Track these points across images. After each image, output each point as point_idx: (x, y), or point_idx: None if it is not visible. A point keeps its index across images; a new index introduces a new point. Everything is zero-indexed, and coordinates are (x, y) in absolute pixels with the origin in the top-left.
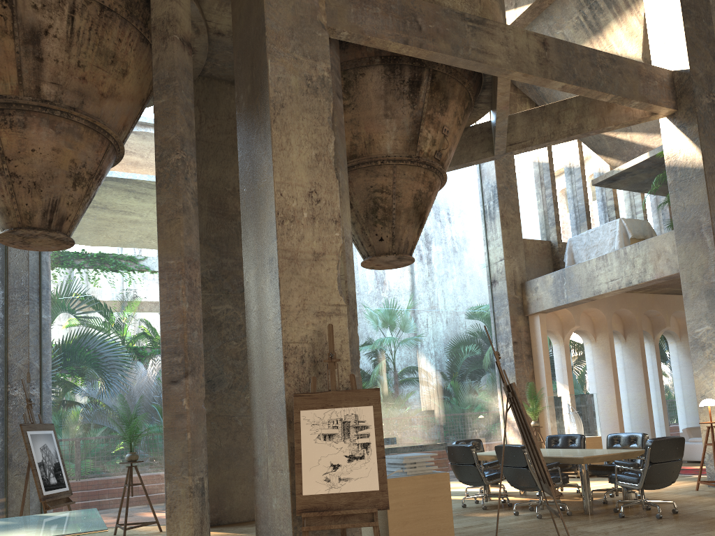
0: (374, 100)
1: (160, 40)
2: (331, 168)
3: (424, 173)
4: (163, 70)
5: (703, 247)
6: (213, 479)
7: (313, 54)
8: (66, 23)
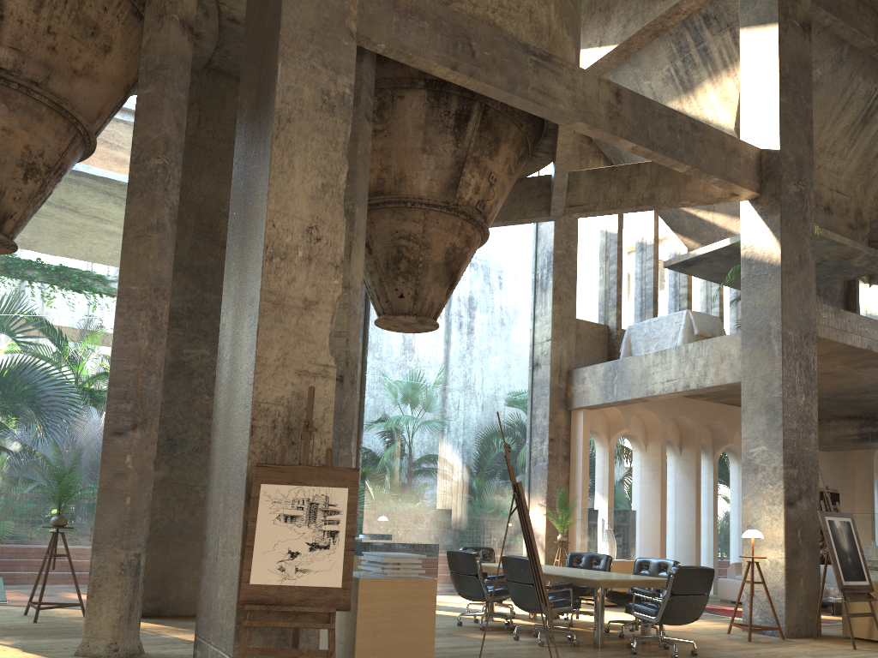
0: (412, 130)
1: (156, 17)
2: (339, 203)
3: (461, 224)
4: (153, 55)
5: (769, 355)
6: (159, 560)
7: (335, 65)
8: None
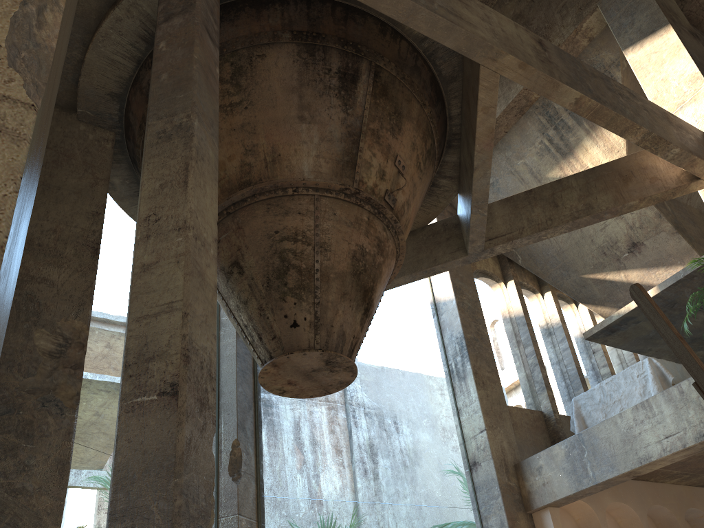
0: (281, 94)
1: None
2: None
3: (368, 219)
4: None
5: None
6: None
7: None
8: None
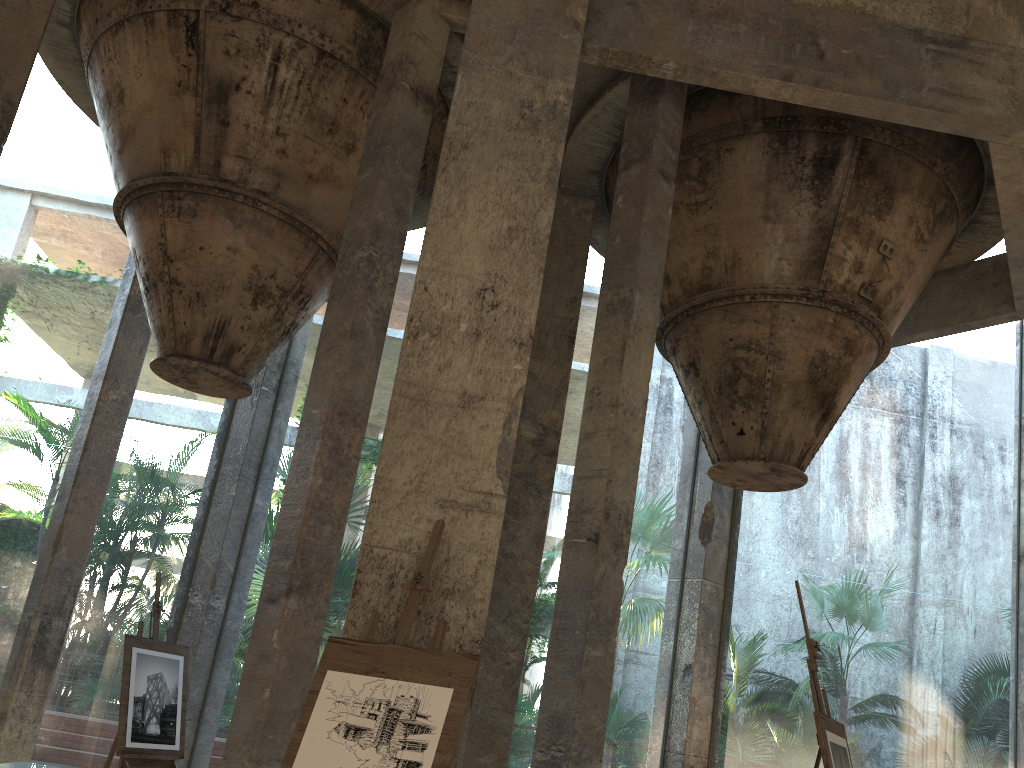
0: (747, 192)
1: (385, 91)
2: (533, 252)
3: (834, 321)
4: (376, 133)
5: None
6: None
7: (545, 68)
8: (266, 74)
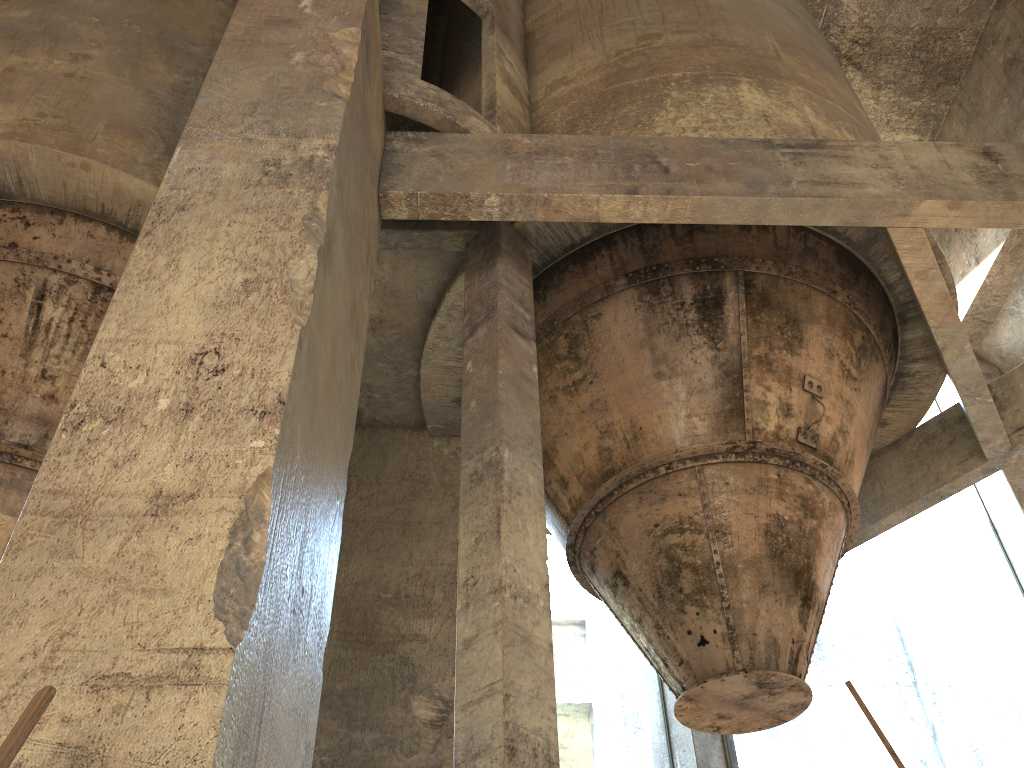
0: (629, 354)
1: None
2: (284, 302)
3: (778, 476)
4: None
5: None
6: None
7: (297, 130)
8: (27, 314)
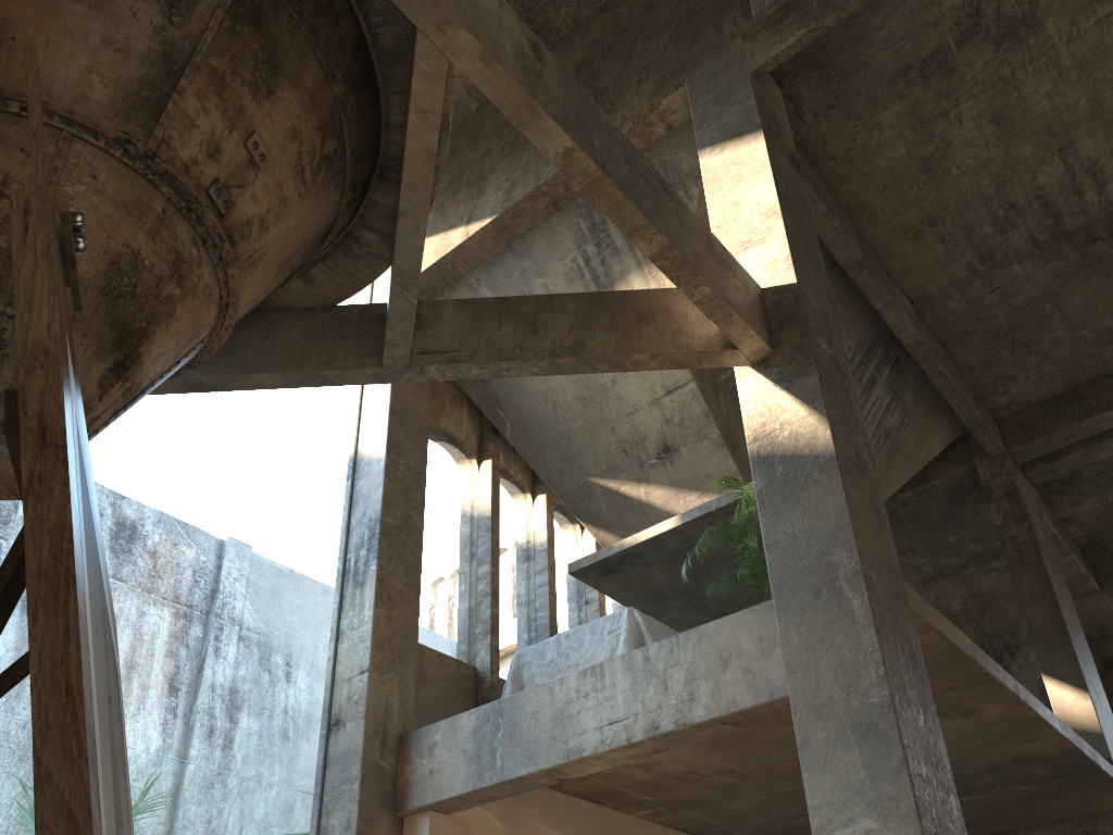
0: None
1: None
2: None
3: (163, 212)
4: None
5: (844, 620)
6: None
7: None
8: None
